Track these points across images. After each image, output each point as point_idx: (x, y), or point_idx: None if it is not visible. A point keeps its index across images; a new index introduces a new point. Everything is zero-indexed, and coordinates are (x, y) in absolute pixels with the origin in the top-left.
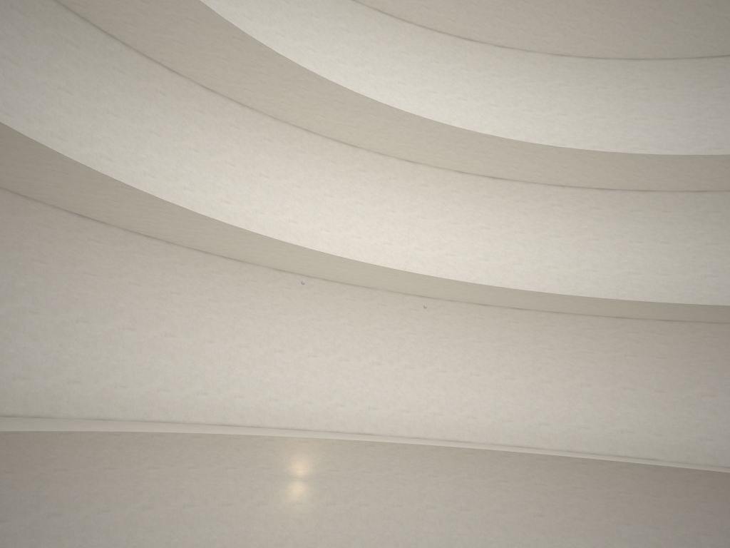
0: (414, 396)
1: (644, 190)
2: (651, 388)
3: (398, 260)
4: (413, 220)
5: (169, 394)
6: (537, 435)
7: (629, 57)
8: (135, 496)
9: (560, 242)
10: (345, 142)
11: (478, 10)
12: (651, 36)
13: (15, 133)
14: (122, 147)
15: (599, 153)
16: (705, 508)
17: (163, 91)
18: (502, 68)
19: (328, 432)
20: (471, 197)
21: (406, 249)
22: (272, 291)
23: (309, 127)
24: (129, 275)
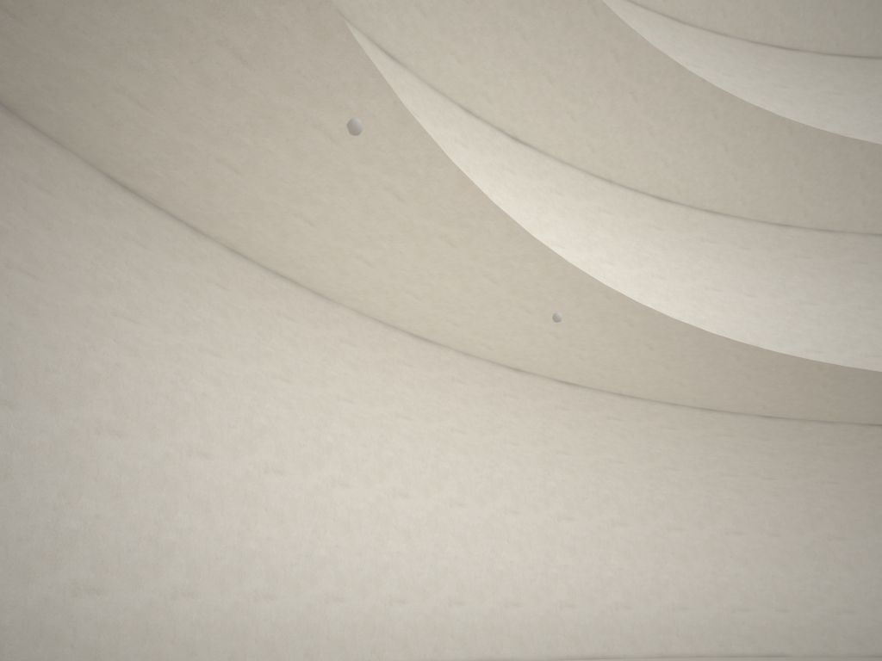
0: (413, 563)
1: (714, 213)
2: (762, 530)
3: None
4: None
5: None
6: (616, 631)
7: (674, 15)
8: None
9: (615, 275)
10: None
11: None
12: None
13: None
14: None
15: (734, 104)
16: None
17: None
18: None
19: None
20: (485, 162)
21: None
22: (98, 241)
23: None
24: None
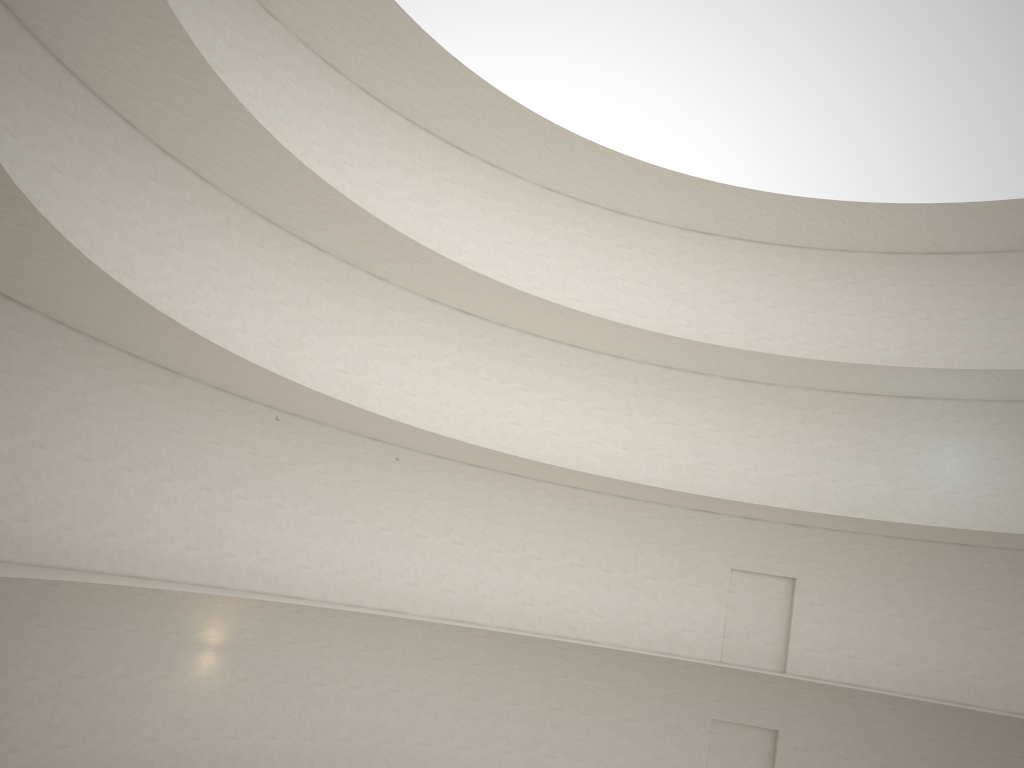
0: (352, 556)
1: (615, 356)
2: (599, 566)
3: (352, 393)
4: (375, 347)
5: (73, 534)
6: (480, 609)
7: (616, 210)
8: (18, 662)
9: (527, 398)
10: (310, 242)
11: (479, 124)
12: (642, 198)
13: (48, 228)
14: (61, 213)
15: (585, 314)
16: (635, 693)
17: (116, 148)
18: (489, 190)
19: (251, 592)
20: (440, 331)
21: (363, 381)
22: (207, 413)
23: (273, 218)
24: (48, 377)
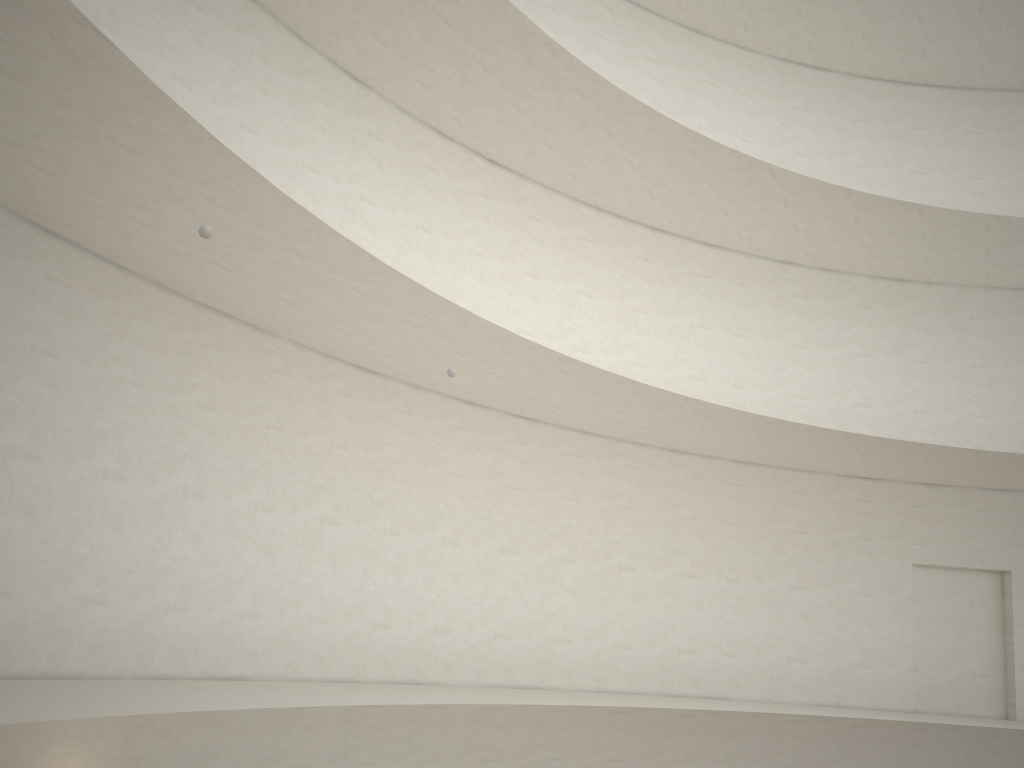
0: (337, 586)
1: (712, 245)
2: (720, 575)
3: None
4: (353, 202)
5: None
6: (552, 664)
7: (693, 26)
8: None
9: (593, 308)
10: None
11: None
12: None
13: None
14: None
15: (710, 146)
16: None
17: None
18: None
19: (143, 678)
20: (456, 187)
21: None
22: (19, 283)
23: None
24: None
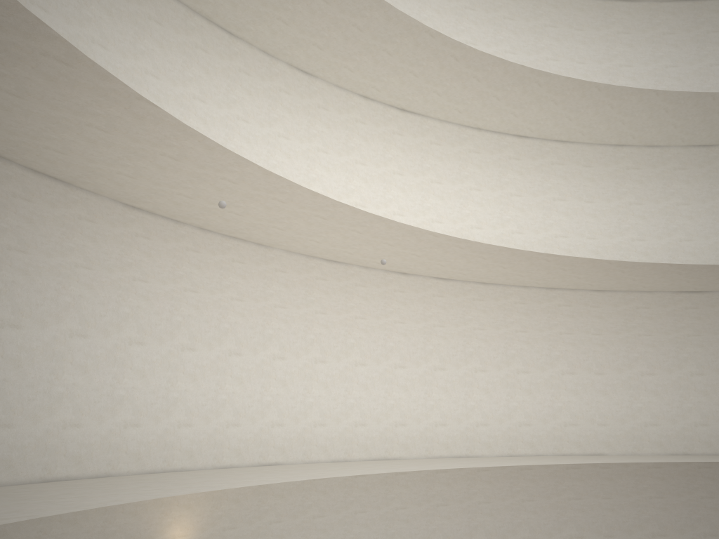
0: (329, 401)
1: (563, 141)
2: (590, 370)
3: None
4: (313, 153)
5: None
6: (476, 440)
7: None
8: None
9: (482, 198)
10: (219, 24)
11: None
12: None
13: None
14: None
15: (550, 77)
16: (657, 504)
17: None
18: None
19: (218, 468)
20: (379, 132)
21: None
22: (121, 241)
23: None
24: None
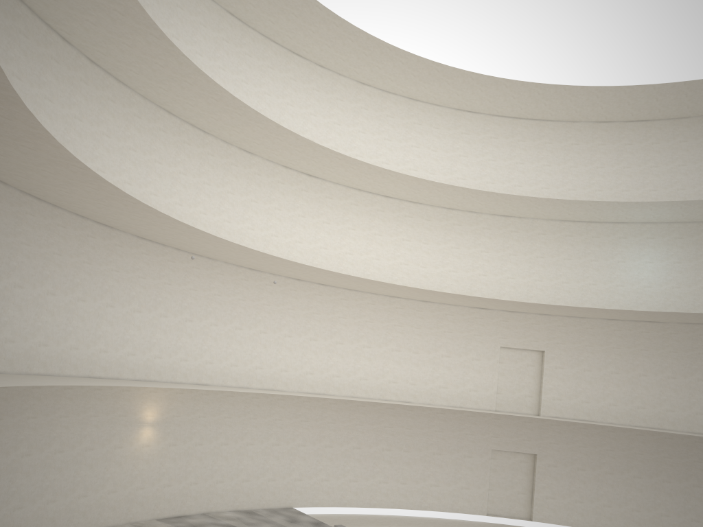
0: (241, 352)
1: (414, 202)
2: (410, 350)
3: (234, 237)
4: (248, 203)
5: (48, 349)
6: (331, 385)
7: (410, 97)
8: (16, 445)
9: (355, 234)
10: (198, 127)
11: (314, 36)
12: (430, 87)
13: (32, 121)
14: None
15: (397, 173)
16: (439, 435)
17: (57, 59)
18: (321, 85)
19: (174, 383)
20: (292, 189)
21: (241, 227)
22: (134, 256)
23: (172, 110)
24: (21, 235)
